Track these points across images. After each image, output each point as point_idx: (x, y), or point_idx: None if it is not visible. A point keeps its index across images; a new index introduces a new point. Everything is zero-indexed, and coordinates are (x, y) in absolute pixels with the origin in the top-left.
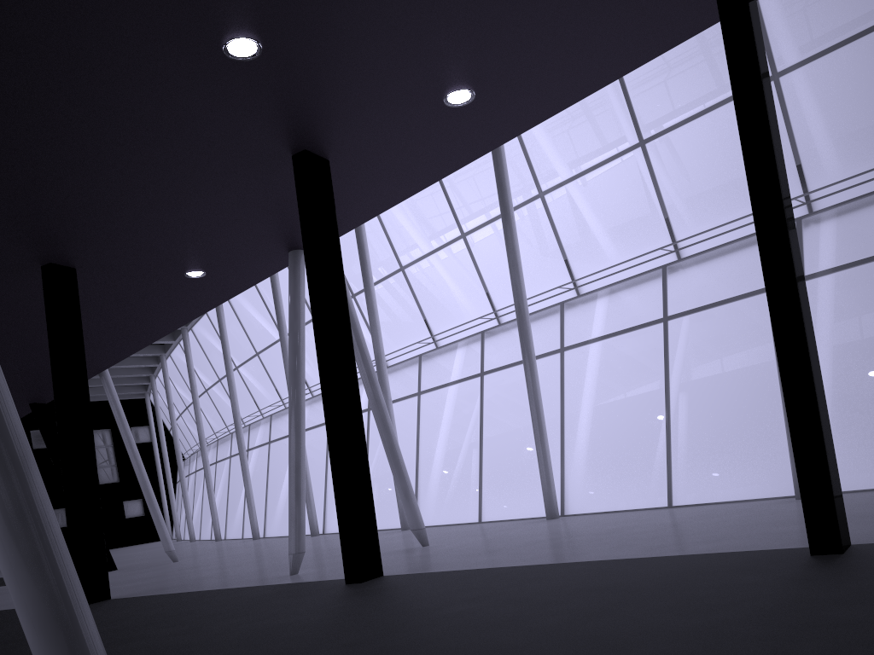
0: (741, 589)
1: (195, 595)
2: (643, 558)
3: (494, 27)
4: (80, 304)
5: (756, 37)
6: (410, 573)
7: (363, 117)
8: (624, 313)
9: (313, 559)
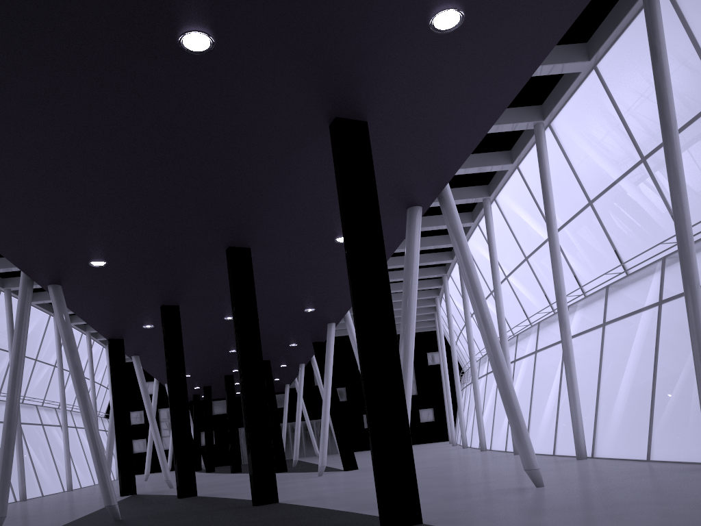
0: None
1: (305, 513)
2: None
3: None
4: (279, 272)
5: None
6: (442, 525)
7: (362, 72)
8: None
9: (449, 485)
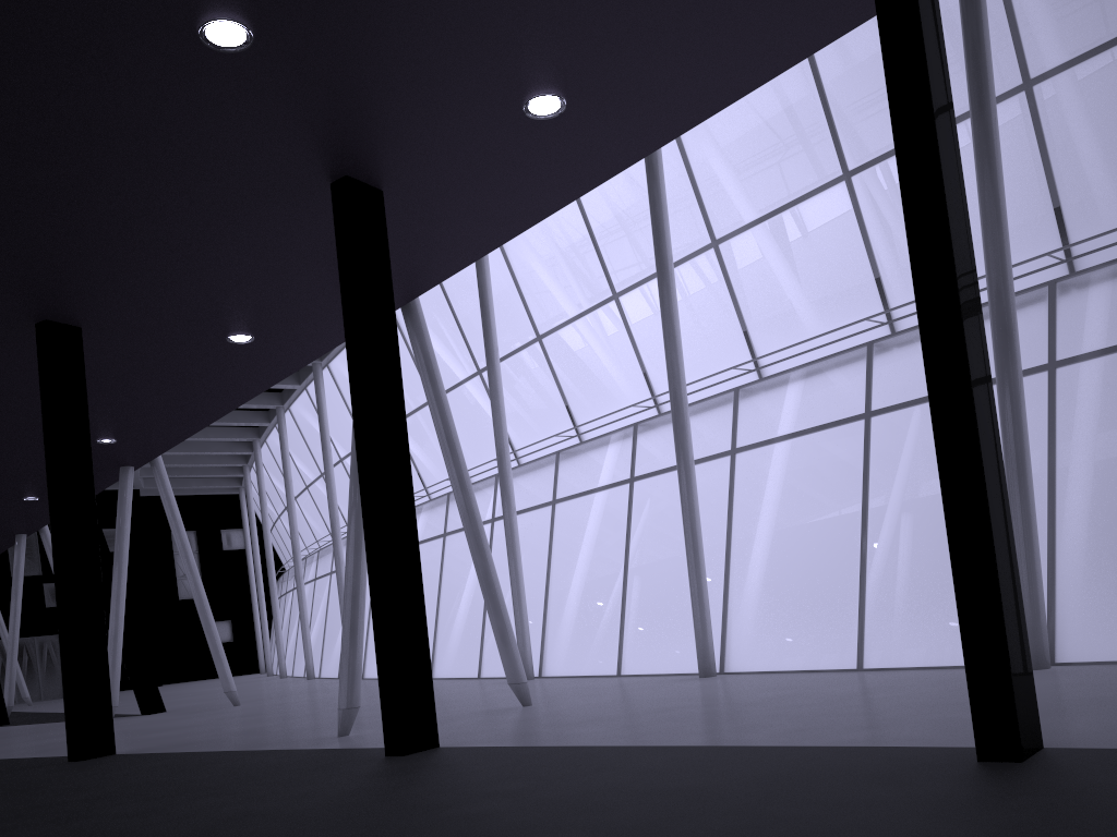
0: (846, 810)
1: (208, 757)
2: (765, 747)
3: (573, 7)
4: (100, 373)
5: (925, 17)
6: (472, 746)
7: (416, 132)
8: (832, 404)
9: None
